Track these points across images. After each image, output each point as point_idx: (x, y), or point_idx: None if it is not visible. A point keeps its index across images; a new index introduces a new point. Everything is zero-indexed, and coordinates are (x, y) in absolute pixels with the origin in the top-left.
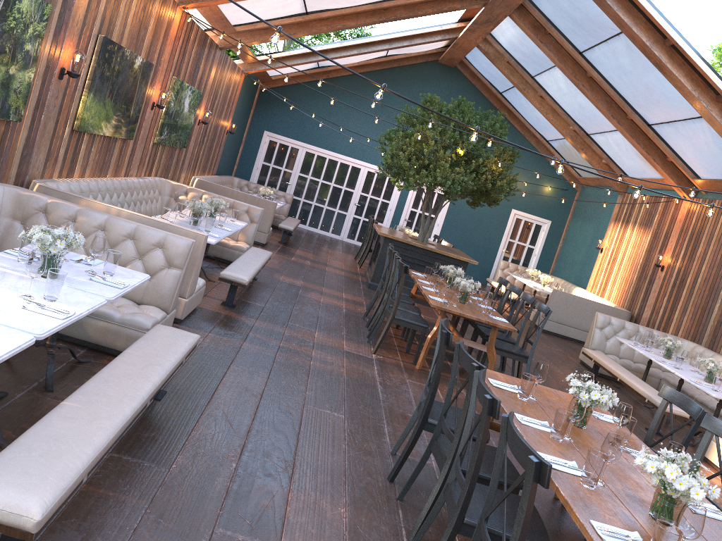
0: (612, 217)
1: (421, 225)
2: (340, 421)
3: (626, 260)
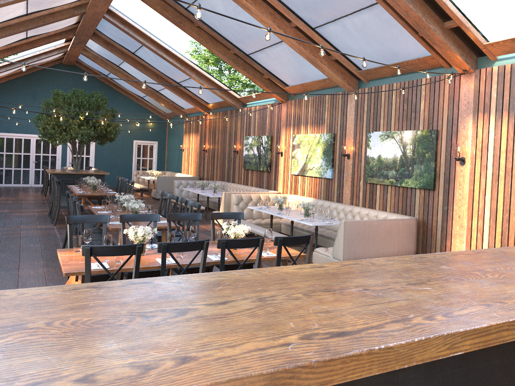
0: (184, 131)
1: (73, 162)
2: (39, 246)
3: (193, 152)
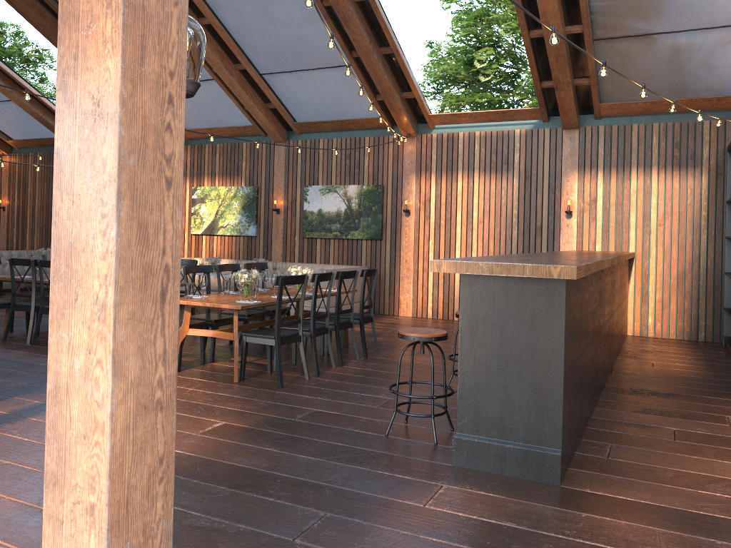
0: None
1: None
2: None
3: None
